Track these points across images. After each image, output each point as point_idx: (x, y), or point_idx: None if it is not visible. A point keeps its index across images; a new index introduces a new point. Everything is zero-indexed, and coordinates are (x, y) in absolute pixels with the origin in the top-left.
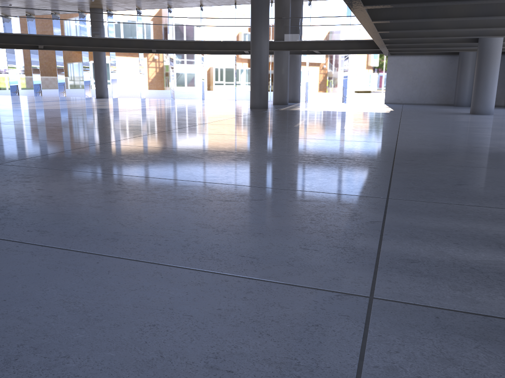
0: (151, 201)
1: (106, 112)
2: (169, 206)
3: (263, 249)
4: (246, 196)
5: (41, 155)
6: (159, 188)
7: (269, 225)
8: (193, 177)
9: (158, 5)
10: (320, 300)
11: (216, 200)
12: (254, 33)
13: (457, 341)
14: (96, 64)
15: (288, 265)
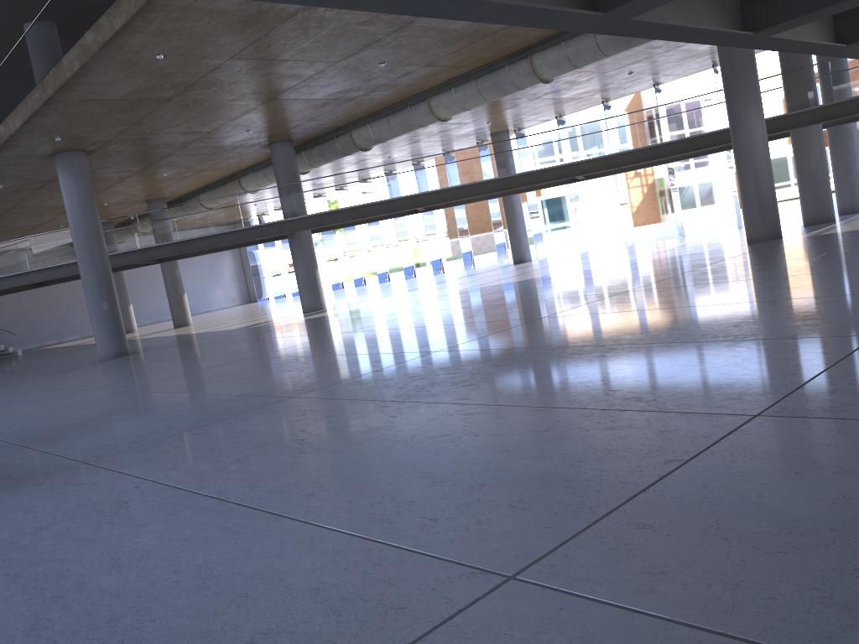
0: (403, 440)
1: (500, 290)
2: (416, 447)
3: (459, 507)
4: (532, 425)
5: (349, 379)
6: (432, 420)
7: (508, 471)
8: (496, 398)
9: (586, 102)
10: (444, 578)
11: (485, 434)
12: (732, 113)
13: (543, 641)
14: (508, 214)
15: (463, 530)
